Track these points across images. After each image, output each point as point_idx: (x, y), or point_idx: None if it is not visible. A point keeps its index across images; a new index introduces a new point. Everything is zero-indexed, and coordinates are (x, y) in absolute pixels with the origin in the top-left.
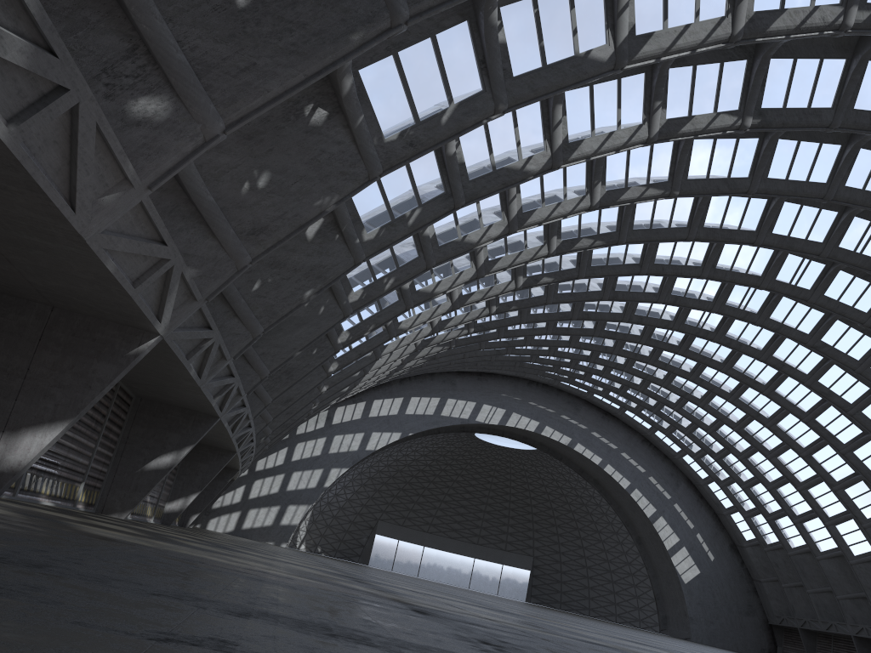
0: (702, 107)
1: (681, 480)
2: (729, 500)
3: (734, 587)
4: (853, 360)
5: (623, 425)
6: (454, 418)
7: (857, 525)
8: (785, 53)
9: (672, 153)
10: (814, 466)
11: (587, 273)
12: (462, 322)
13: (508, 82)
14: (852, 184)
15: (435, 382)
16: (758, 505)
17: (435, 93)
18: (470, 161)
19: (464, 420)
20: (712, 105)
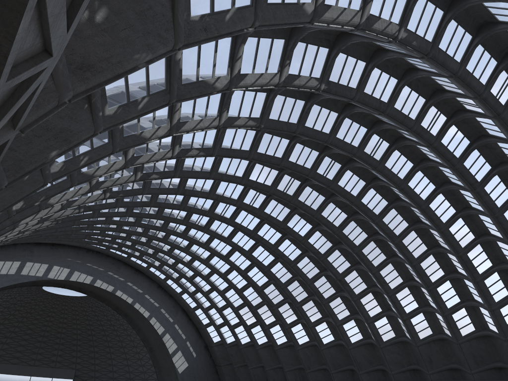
0: (305, 71)
1: (179, 310)
2: (206, 319)
3: (206, 371)
4: (301, 236)
5: (147, 277)
6: (31, 276)
7: (280, 328)
8: (344, 51)
9: (264, 100)
10: (264, 296)
11: (179, 174)
12: (84, 203)
13: (264, 5)
14: (339, 136)
15: (18, 250)
16: (226, 321)
17: None
18: (185, 69)
19: (39, 277)
20: (309, 71)
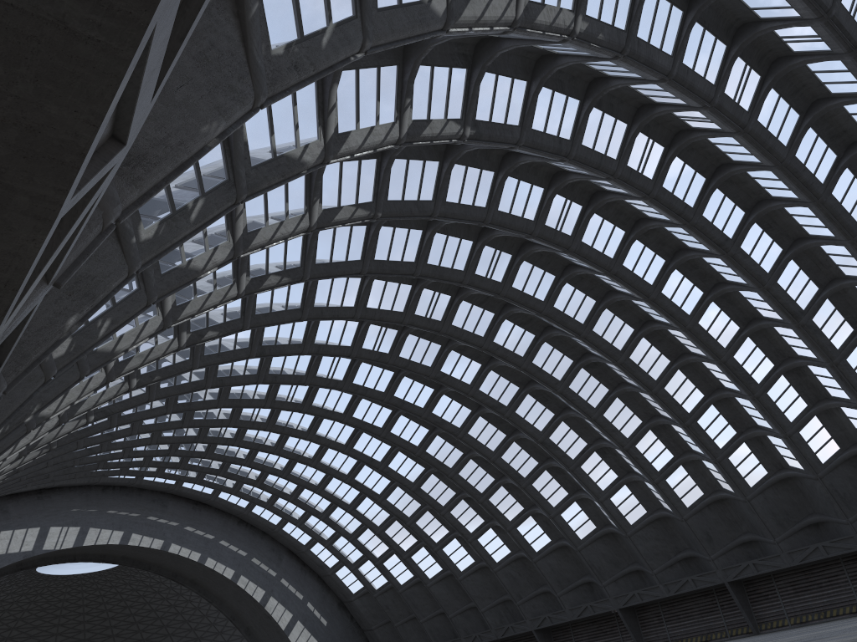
0: (436, 112)
1: (283, 553)
2: (332, 558)
3: None
4: (466, 385)
5: (217, 511)
6: (14, 554)
7: (460, 543)
8: (491, 68)
9: (376, 172)
10: (424, 497)
11: (252, 323)
12: (97, 404)
13: (374, 13)
14: (502, 208)
15: None
16: (367, 553)
17: (316, 1)
18: (252, 141)
19: (28, 553)
20: (443, 110)
